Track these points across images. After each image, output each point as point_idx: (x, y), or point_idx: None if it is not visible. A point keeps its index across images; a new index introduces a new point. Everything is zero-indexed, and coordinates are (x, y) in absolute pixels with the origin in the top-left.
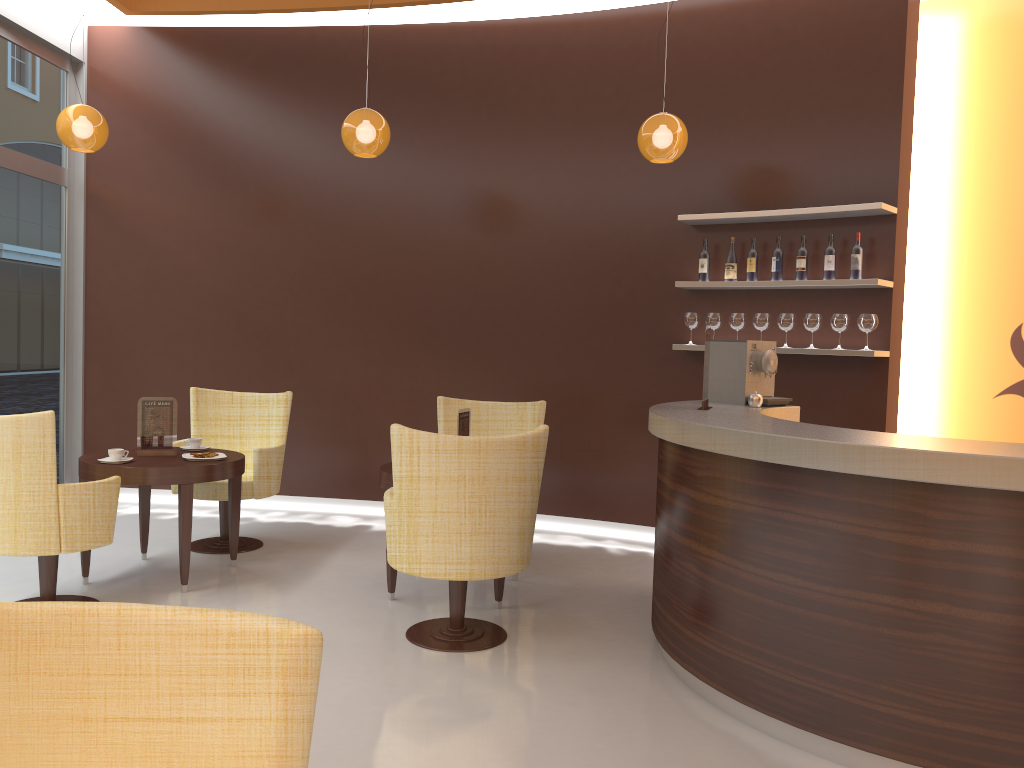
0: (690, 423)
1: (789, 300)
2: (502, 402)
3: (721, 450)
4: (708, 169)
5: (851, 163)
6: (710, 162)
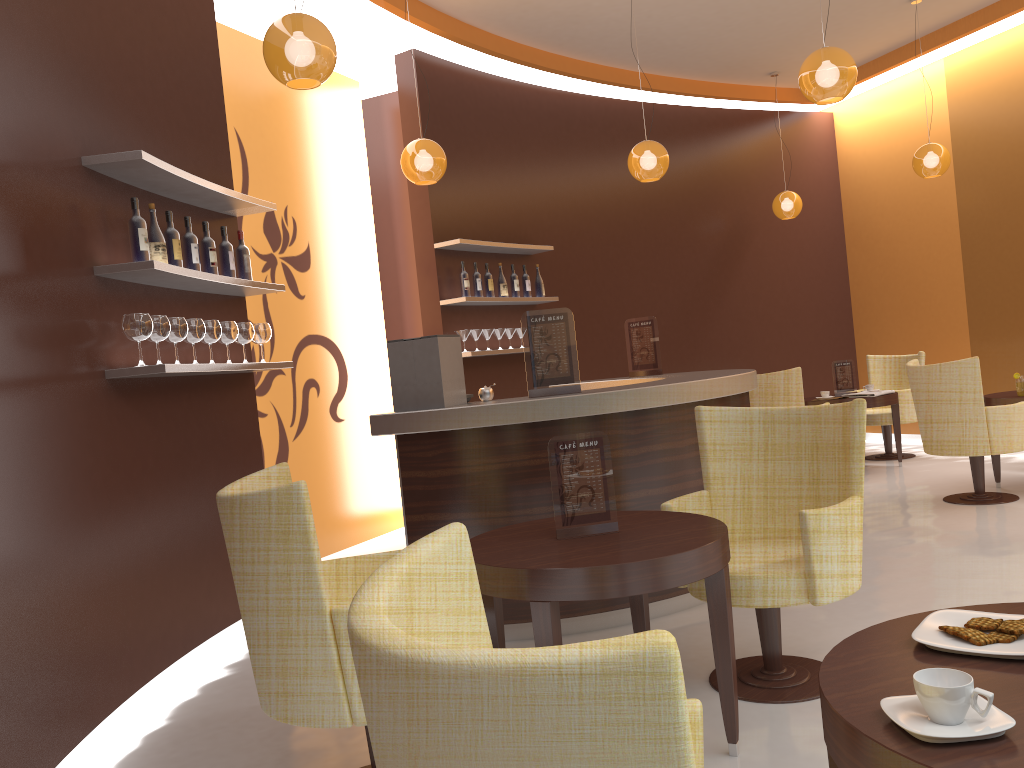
0: (718, 378)
1: (178, 304)
2: (230, 489)
3: (738, 391)
4: (87, 81)
5: (199, 145)
6: (87, 71)
